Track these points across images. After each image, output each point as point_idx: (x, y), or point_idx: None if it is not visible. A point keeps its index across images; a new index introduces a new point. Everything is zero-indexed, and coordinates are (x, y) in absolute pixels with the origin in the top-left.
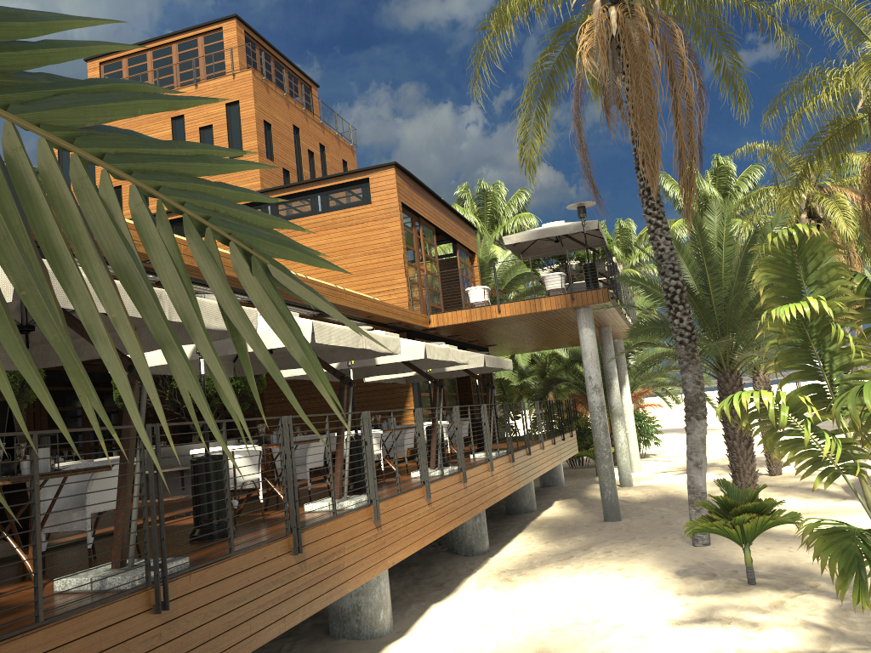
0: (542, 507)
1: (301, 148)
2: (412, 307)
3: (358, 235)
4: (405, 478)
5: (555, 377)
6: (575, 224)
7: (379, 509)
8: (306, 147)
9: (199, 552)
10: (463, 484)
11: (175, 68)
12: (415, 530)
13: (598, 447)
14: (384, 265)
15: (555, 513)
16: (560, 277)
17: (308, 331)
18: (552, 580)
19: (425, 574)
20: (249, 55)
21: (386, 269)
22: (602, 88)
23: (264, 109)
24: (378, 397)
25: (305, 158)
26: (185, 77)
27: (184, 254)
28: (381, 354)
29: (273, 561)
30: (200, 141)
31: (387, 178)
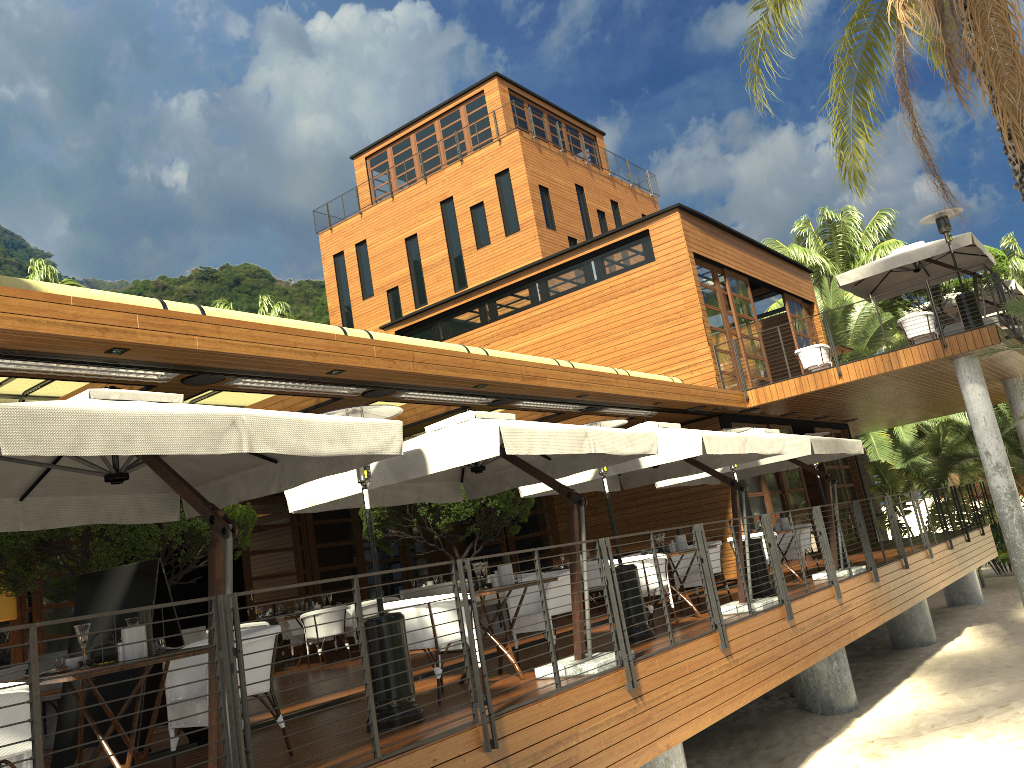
0: (946, 636)
1: (588, 209)
2: (723, 383)
3: (643, 301)
4: (706, 616)
5: (954, 452)
6: (937, 243)
7: (638, 672)
8: (594, 207)
9: (355, 751)
10: (787, 621)
11: (438, 146)
12: (705, 695)
13: (1013, 552)
14: (679, 335)
15: (963, 646)
16: (926, 318)
17: (495, 440)
18: (943, 757)
19: (761, 743)
20: (517, 115)
21: (683, 339)
22: (943, 49)
23: (538, 172)
24: (693, 503)
25: (594, 220)
26: (451, 155)
27: (378, 357)
28: (634, 455)
29: (450, 764)
30: (472, 222)
31: (671, 226)
